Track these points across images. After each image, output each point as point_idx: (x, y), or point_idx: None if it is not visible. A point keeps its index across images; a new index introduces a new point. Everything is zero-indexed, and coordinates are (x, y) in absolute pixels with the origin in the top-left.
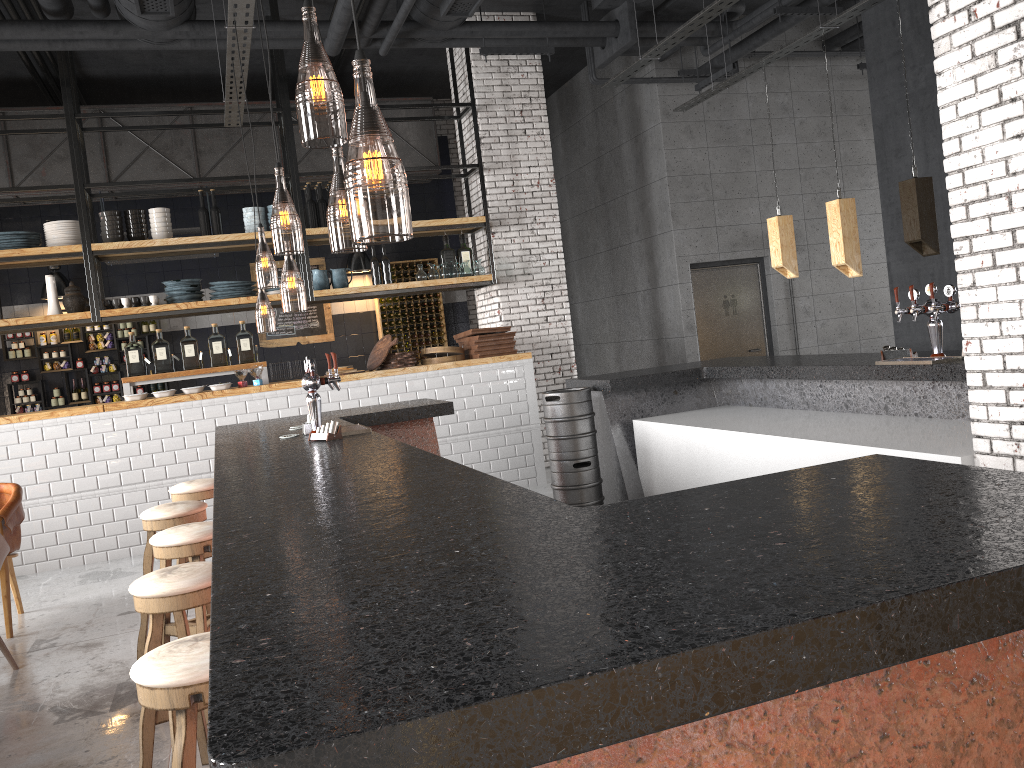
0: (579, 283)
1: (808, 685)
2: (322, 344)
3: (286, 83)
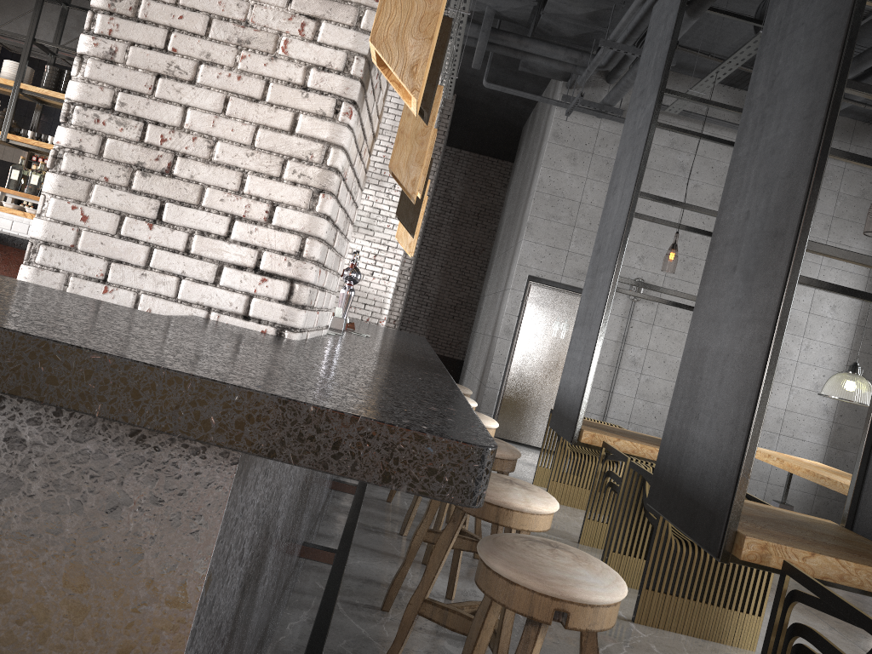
0: (491, 278)
1: None
2: None
3: None
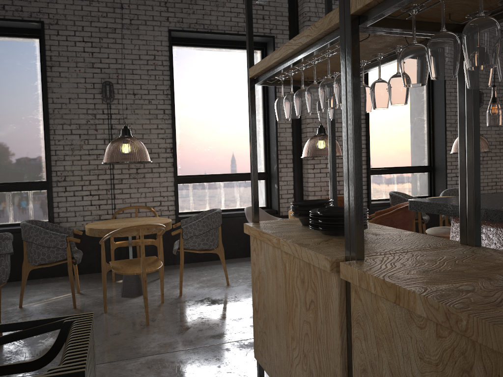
0: None
1: None
2: None
3: None
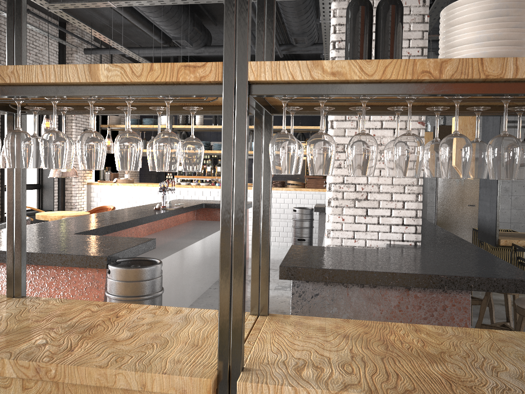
0: None
1: None
2: None
3: None
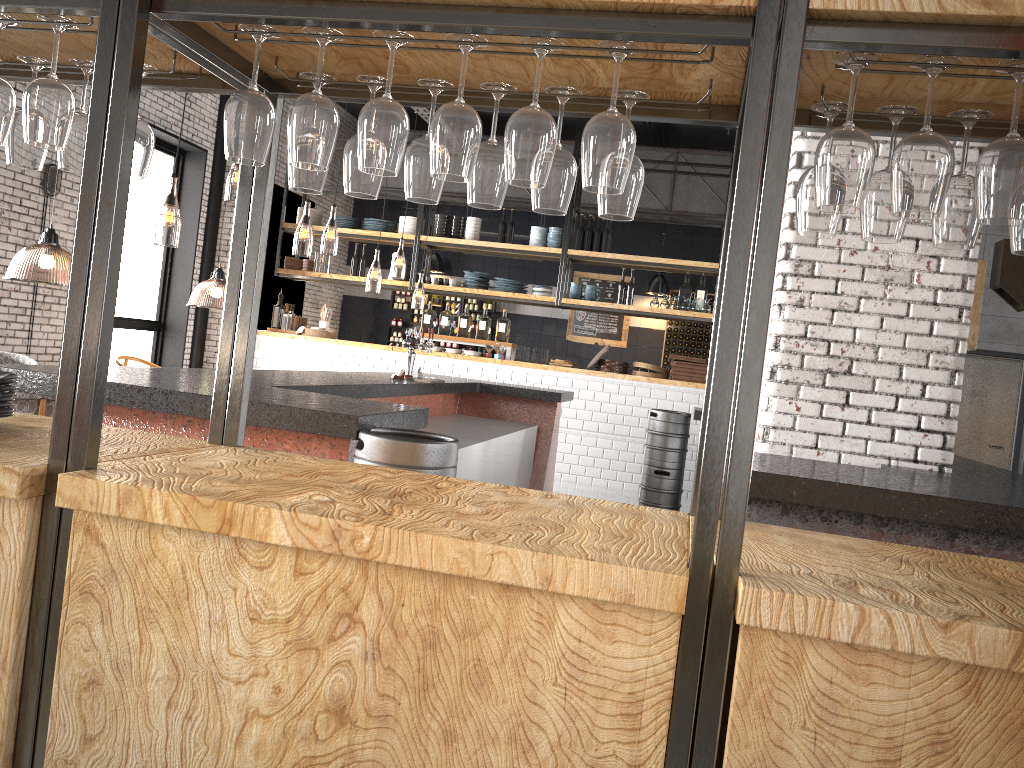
0: None
1: (138, 407)
2: (615, 348)
3: (580, 135)
